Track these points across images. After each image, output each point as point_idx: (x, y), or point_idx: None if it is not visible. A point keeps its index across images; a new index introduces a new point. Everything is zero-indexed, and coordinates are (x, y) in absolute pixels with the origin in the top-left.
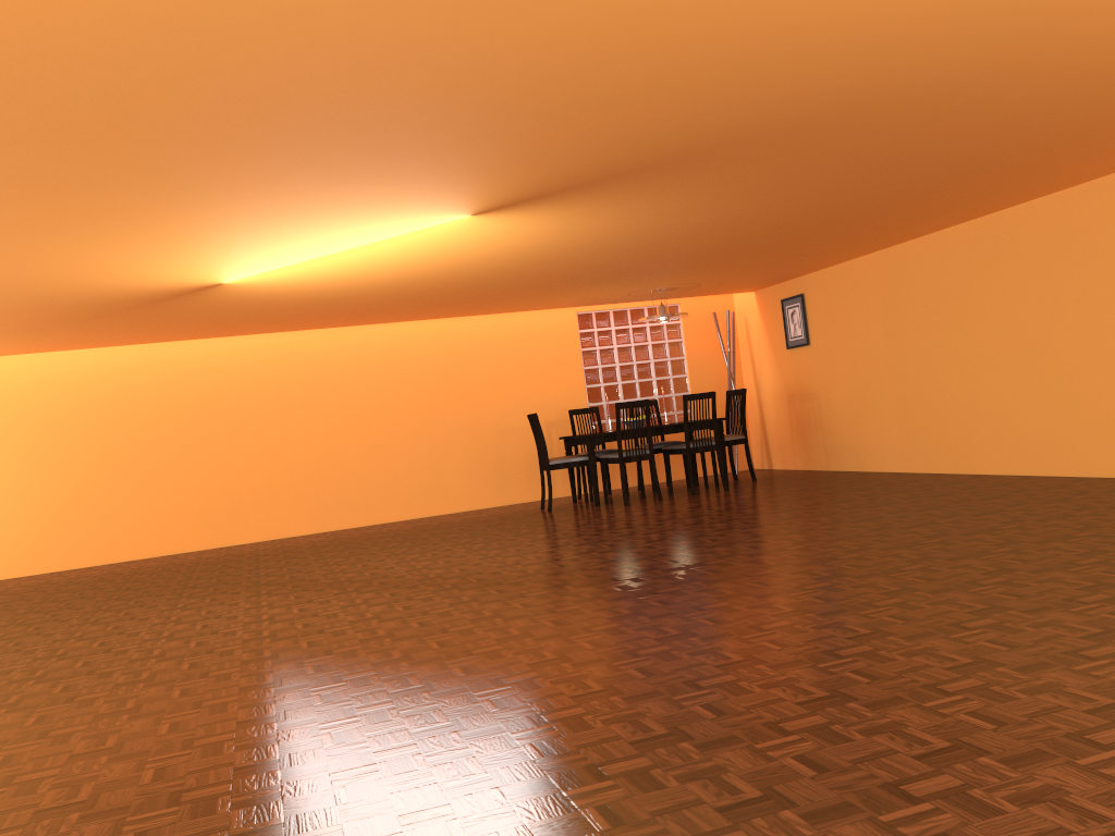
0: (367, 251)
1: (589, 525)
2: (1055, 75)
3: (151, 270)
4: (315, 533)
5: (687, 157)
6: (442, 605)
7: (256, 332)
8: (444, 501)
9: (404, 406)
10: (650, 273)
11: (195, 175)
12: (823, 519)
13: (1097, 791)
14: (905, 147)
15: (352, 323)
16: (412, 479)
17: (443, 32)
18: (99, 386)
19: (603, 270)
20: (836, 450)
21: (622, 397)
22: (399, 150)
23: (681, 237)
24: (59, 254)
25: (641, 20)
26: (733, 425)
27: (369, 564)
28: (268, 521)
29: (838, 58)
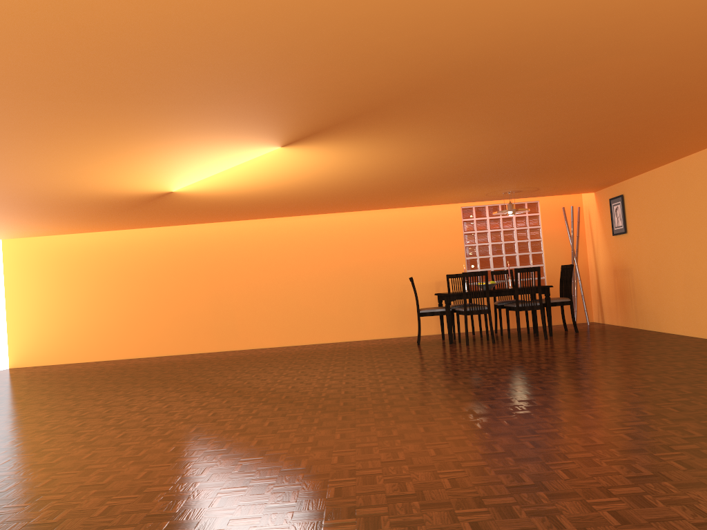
0: (241, 171)
1: (420, 359)
2: (665, 16)
3: (113, 184)
4: (279, 347)
5: (395, 101)
6: (233, 415)
7: (241, 219)
8: (363, 331)
9: (339, 268)
10: (484, 181)
11: (47, 129)
12: (562, 373)
13: None
14: (587, 84)
15: (300, 214)
16: (342, 316)
17: (61, 24)
18: (158, 250)
19: (441, 180)
20: (643, 313)
21: (492, 266)
22: (159, 107)
23: (474, 157)
24: (40, 176)
25: (201, 2)
26: (564, 290)
27: (260, 375)
28: (251, 337)
29: (421, 18)
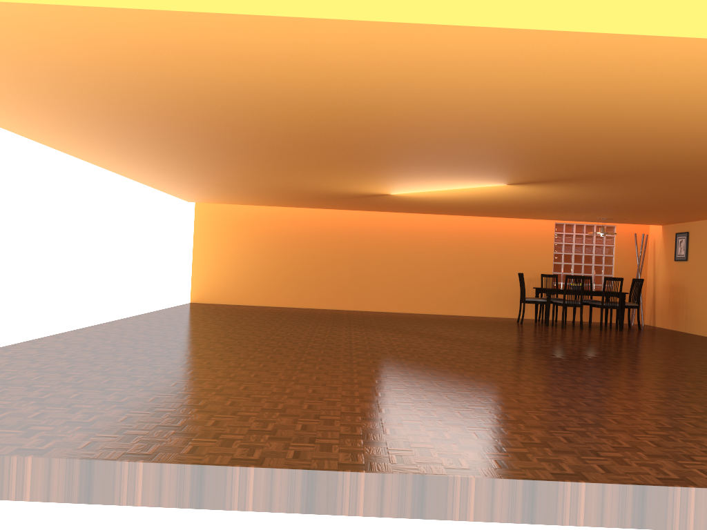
0: (456, 191)
1: (539, 333)
2: None
3: (366, 188)
4: (401, 312)
5: (607, 176)
6: (466, 348)
7: (391, 211)
8: (467, 309)
9: (455, 257)
10: (596, 211)
11: (404, 166)
12: (658, 351)
13: (668, 422)
14: None
15: (437, 213)
16: (452, 295)
17: (508, 144)
18: (316, 226)
19: (569, 208)
20: (692, 322)
21: (572, 272)
22: (482, 166)
23: (610, 200)
24: (337, 180)
25: (581, 145)
26: (633, 297)
27: (431, 329)
28: (380, 302)
29: (668, 157)
